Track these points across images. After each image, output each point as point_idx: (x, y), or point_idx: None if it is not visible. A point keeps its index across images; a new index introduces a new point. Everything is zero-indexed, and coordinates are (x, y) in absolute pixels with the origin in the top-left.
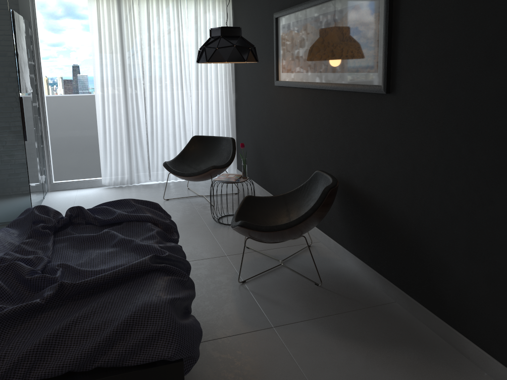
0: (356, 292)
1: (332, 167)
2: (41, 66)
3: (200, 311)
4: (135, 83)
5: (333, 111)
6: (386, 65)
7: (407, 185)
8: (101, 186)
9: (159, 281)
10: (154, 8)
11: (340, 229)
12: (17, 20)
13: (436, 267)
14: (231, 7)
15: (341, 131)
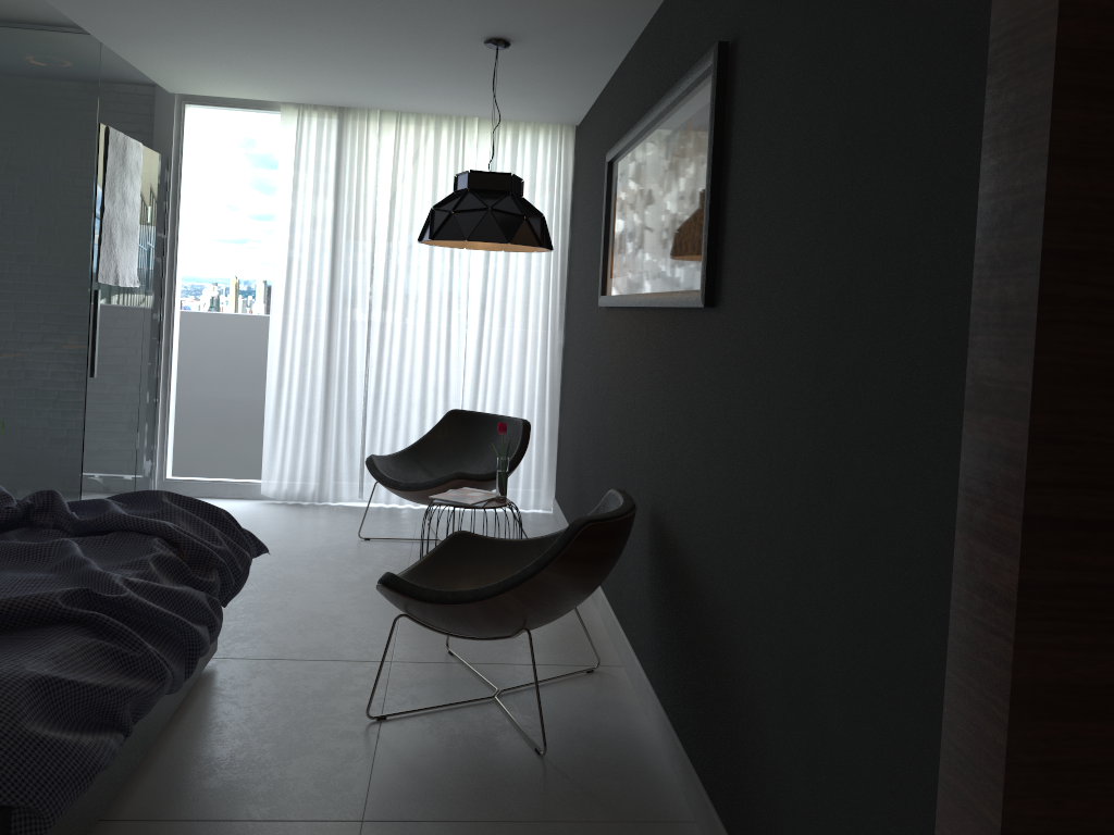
0: (617, 783)
1: (648, 487)
2: (179, 243)
3: (238, 760)
4: (353, 291)
5: (655, 356)
6: (706, 243)
7: (723, 523)
8: (260, 498)
9: (55, 641)
10: (411, 144)
11: (648, 635)
12: (120, 147)
13: (748, 731)
14: (574, 149)
15: (661, 401)
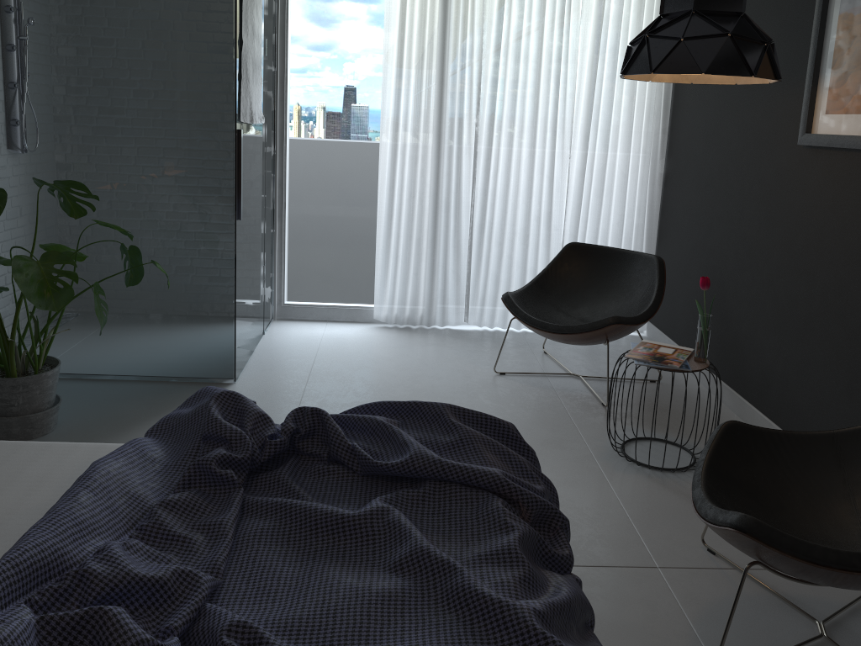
0: None
1: None
2: (288, 76)
3: None
4: (461, 123)
5: None
6: None
7: None
8: (370, 321)
9: None
10: None
11: None
12: None
13: None
14: None
15: None
